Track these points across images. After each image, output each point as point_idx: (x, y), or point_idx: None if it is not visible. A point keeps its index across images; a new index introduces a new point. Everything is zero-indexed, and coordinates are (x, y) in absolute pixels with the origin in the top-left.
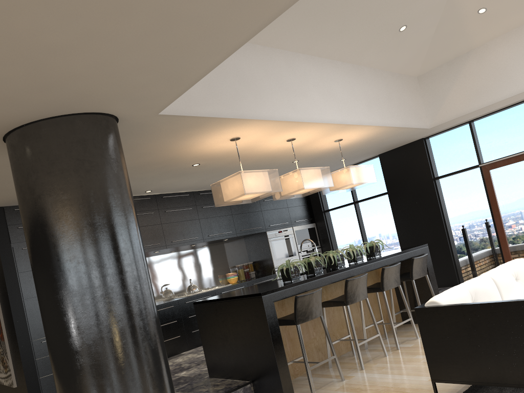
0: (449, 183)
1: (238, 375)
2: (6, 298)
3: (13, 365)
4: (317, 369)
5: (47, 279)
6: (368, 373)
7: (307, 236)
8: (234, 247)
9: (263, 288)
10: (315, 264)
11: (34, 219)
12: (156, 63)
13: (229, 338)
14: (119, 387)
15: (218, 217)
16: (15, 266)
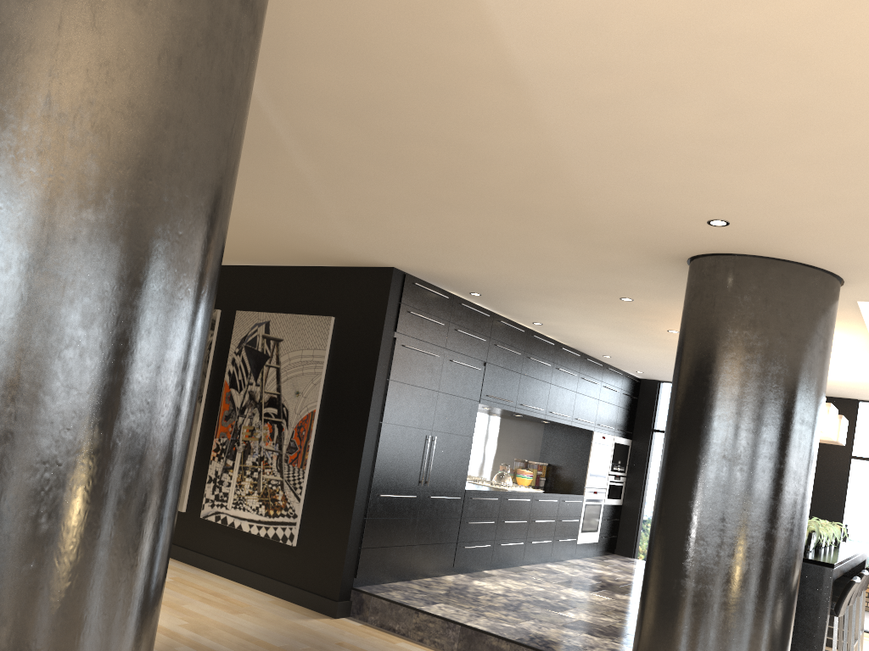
0: (868, 471)
1: None
2: (359, 410)
3: (306, 511)
4: None
5: (724, 469)
6: None
7: (621, 455)
8: (532, 433)
9: None
10: (815, 536)
11: (735, 383)
12: None
13: None
14: (768, 644)
15: (565, 390)
16: (388, 368)
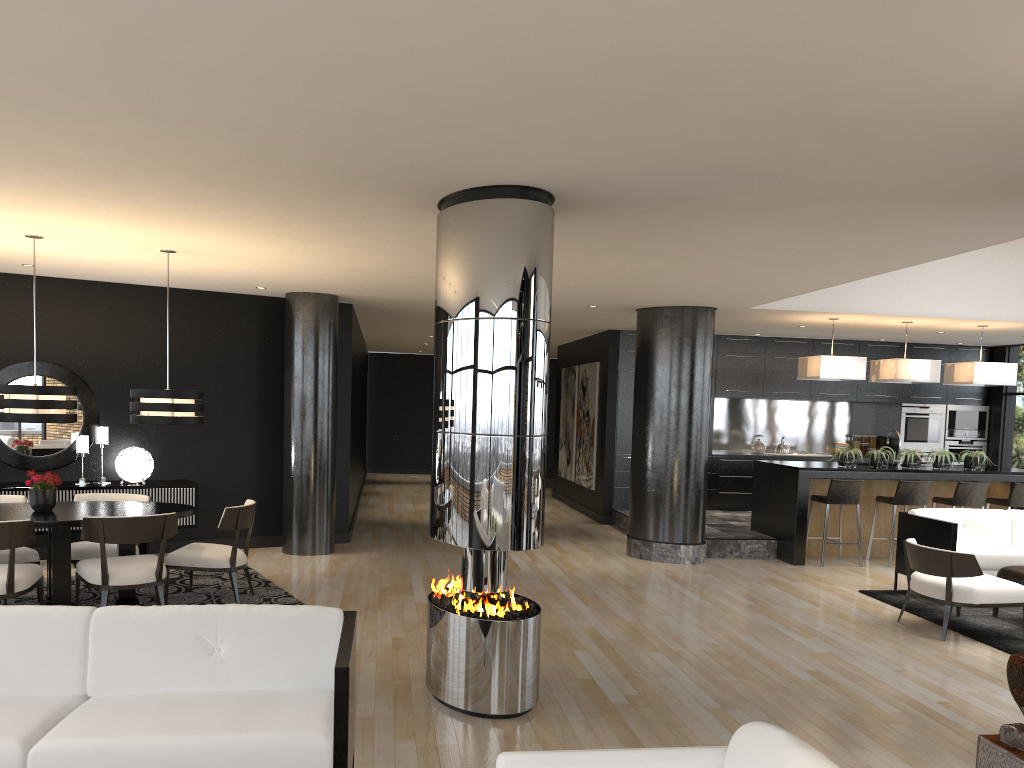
0: None
1: (769, 532)
2: (604, 411)
3: (595, 470)
4: (855, 557)
5: (641, 415)
6: (888, 569)
7: (968, 421)
8: (857, 411)
9: (813, 465)
10: (880, 458)
11: (642, 373)
12: (738, 297)
13: (771, 499)
14: (668, 499)
15: None
16: (617, 385)
